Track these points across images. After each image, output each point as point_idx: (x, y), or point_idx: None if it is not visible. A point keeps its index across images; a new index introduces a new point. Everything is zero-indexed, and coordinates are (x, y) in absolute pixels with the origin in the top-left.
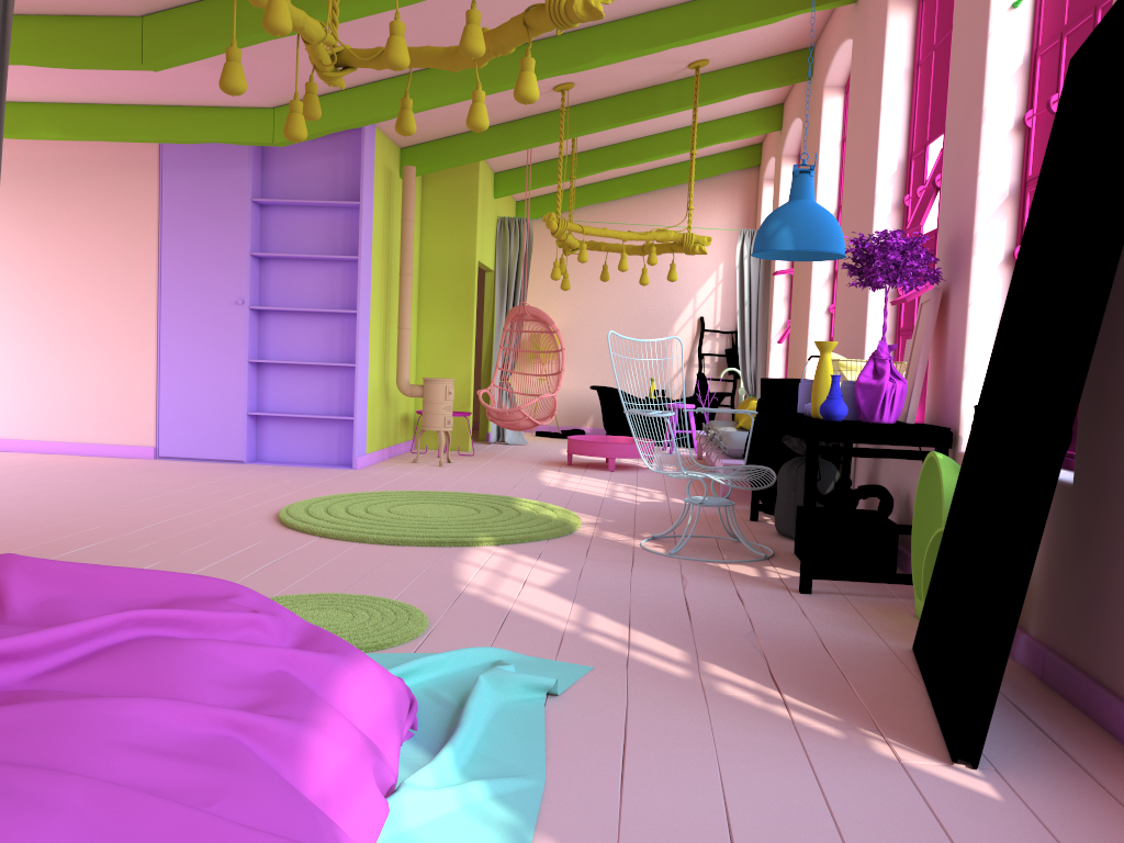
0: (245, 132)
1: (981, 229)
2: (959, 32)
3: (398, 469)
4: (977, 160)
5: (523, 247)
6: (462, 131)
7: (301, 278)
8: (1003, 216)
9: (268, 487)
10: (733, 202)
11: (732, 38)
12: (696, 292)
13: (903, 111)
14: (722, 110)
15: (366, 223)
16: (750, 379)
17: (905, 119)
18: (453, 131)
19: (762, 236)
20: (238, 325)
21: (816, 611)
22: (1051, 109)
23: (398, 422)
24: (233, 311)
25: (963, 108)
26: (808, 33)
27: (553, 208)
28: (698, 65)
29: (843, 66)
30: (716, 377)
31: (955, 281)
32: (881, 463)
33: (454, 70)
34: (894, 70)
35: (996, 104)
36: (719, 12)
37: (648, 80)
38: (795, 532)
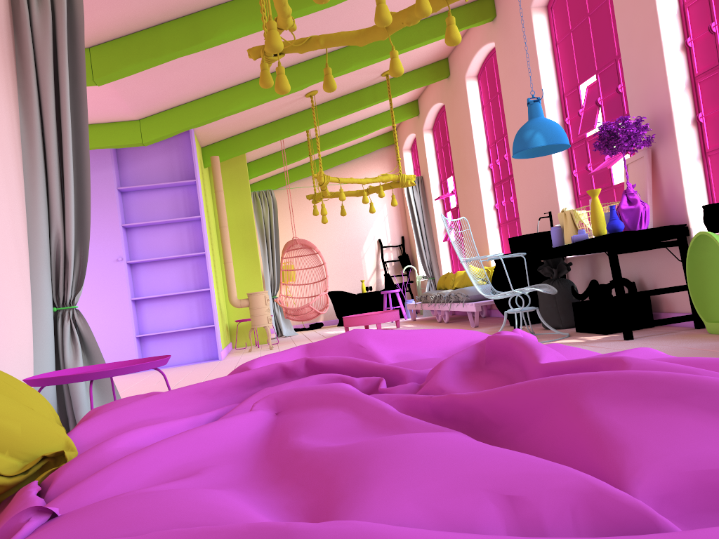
0: (120, 138)
1: (676, 108)
2: (623, 6)
3: (248, 355)
4: (665, 69)
5: (271, 208)
6: (242, 131)
7: (158, 237)
8: (685, 99)
9: (187, 375)
10: (385, 167)
11: (410, 54)
12: (373, 224)
13: (552, 71)
14: (385, 106)
15: (200, 193)
16: (428, 267)
17: (554, 75)
18: (237, 131)
19: (522, 141)
20: (120, 275)
21: (656, 342)
22: (711, 31)
23: (226, 329)
24: (115, 266)
25: (639, 45)
26: (448, 48)
27: (275, 185)
28: (387, 73)
29: (477, 63)
30: (395, 274)
31: (660, 142)
32: (601, 271)
33: (364, 44)
34: (542, 49)
35: (668, 37)
36: (419, 32)
37: (356, 86)
38: (574, 319)
